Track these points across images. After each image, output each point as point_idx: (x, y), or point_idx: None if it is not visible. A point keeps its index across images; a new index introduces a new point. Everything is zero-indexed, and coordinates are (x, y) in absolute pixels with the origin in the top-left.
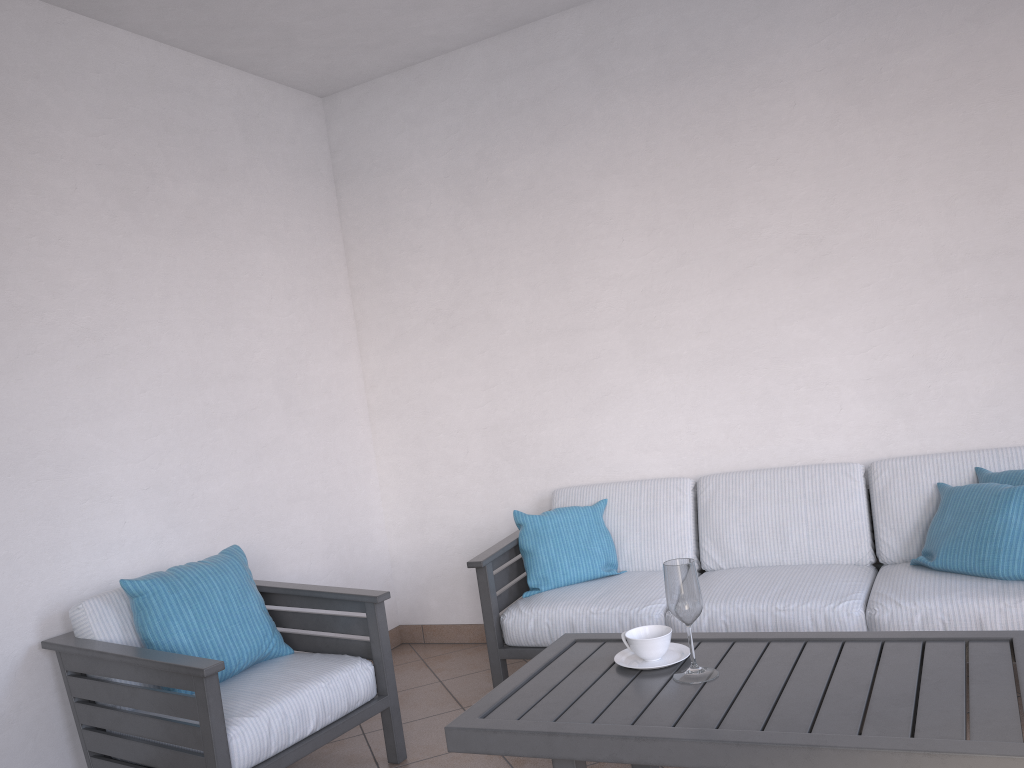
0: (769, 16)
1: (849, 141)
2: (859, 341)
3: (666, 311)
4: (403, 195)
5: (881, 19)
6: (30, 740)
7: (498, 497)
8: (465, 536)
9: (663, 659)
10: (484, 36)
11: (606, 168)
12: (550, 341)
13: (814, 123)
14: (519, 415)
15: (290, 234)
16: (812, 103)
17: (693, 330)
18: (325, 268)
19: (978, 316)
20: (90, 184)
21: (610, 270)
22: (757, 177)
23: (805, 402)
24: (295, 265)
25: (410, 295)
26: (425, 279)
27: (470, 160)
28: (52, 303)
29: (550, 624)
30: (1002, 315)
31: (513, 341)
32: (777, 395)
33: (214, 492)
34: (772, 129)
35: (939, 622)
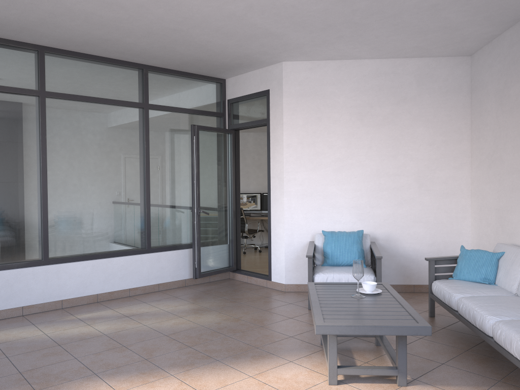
0: None
1: None
2: None
3: None
4: (485, 100)
5: None
6: (305, 264)
7: (497, 241)
8: None
9: (369, 292)
10: (507, 27)
11: None
12: (515, 174)
13: None
14: (505, 206)
15: (436, 119)
16: None
17: None
18: (455, 131)
19: None
20: (346, 113)
21: None
22: None
23: None
24: (436, 132)
25: (483, 145)
26: (487, 138)
27: (502, 85)
28: (328, 151)
29: (437, 289)
30: None
31: (506, 172)
32: None
33: (378, 212)
34: None
35: (502, 336)
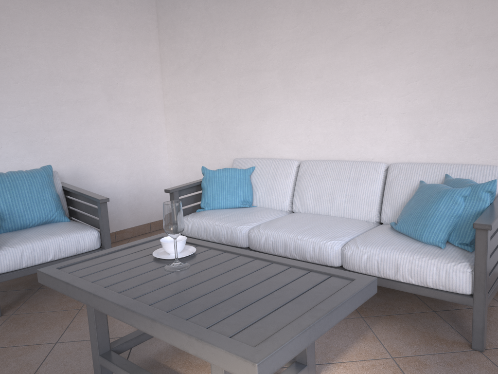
0: None
1: None
2: (402, 89)
3: (301, 63)
4: None
5: None
6: None
7: (216, 159)
8: (201, 177)
9: (178, 255)
10: None
11: None
12: (244, 76)
13: None
14: (227, 116)
15: (120, 7)
16: None
17: (314, 75)
18: (142, 28)
19: (475, 78)
20: None
21: (276, 36)
22: None
23: (367, 124)
24: (122, 24)
25: (184, 45)
26: (190, 37)
27: None
28: None
29: (198, 227)
30: (490, 79)
31: (227, 75)
32: (353, 118)
33: (58, 138)
34: None
35: (375, 261)
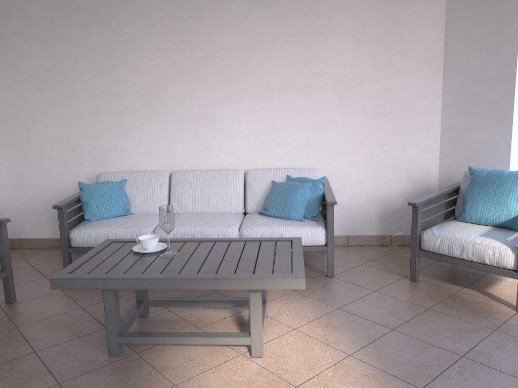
0: None
1: (253, 24)
2: (248, 117)
3: (163, 90)
4: (18, 2)
5: None
6: None
7: (68, 175)
8: (47, 194)
9: (155, 249)
10: None
11: (138, 12)
12: (102, 97)
13: (239, 12)
14: (82, 134)
15: None
16: (240, 3)
17: (175, 102)
18: None
19: (295, 112)
20: None
21: (136, 66)
22: (212, 33)
23: (222, 141)
24: None
25: (20, 61)
26: (30, 53)
27: None
28: None
29: (96, 236)
30: (304, 113)
31: (81, 95)
32: (211, 137)
33: None
34: (221, 11)
35: (266, 236)
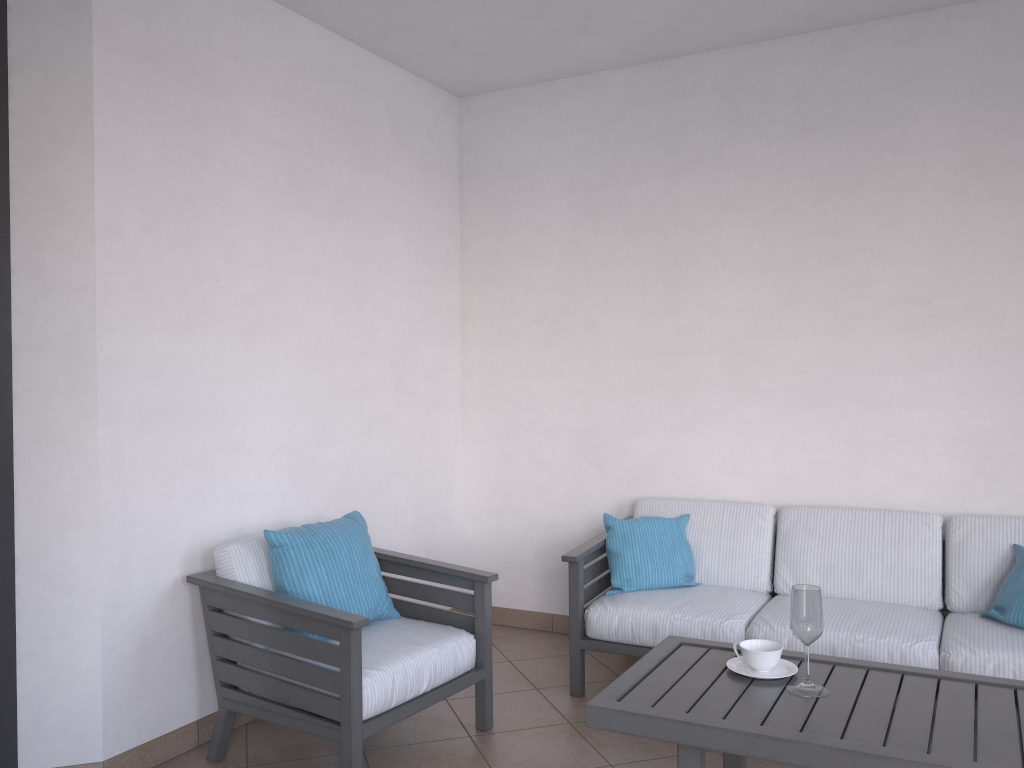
0: (909, 86)
1: (970, 214)
2: (952, 401)
3: (768, 347)
4: (526, 201)
5: (1018, 105)
6: (166, 663)
7: (578, 497)
8: (541, 529)
9: (772, 671)
10: (628, 63)
11: (729, 205)
12: (651, 358)
13: (938, 192)
14: (610, 423)
15: (418, 224)
16: (939, 173)
17: (792, 368)
18: (443, 260)
19: None
20: (266, 161)
21: (719, 300)
22: (875, 234)
23: (891, 450)
24: (419, 254)
25: (519, 296)
26: (536, 283)
27: (596, 178)
28: (225, 268)
29: (634, 623)
30: None
31: (614, 353)
32: (865, 440)
33: (331, 458)
34: (897, 192)
35: (1010, 672)
